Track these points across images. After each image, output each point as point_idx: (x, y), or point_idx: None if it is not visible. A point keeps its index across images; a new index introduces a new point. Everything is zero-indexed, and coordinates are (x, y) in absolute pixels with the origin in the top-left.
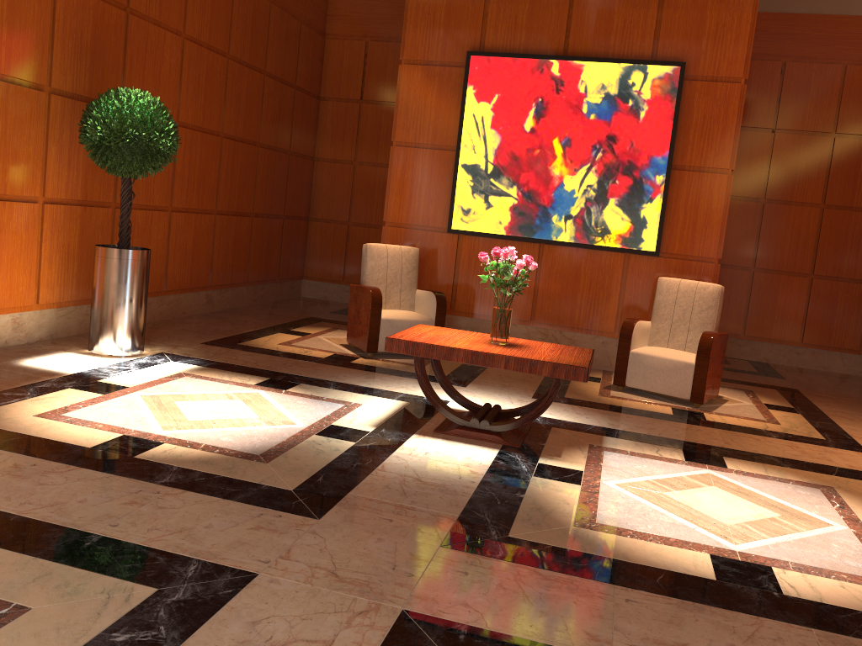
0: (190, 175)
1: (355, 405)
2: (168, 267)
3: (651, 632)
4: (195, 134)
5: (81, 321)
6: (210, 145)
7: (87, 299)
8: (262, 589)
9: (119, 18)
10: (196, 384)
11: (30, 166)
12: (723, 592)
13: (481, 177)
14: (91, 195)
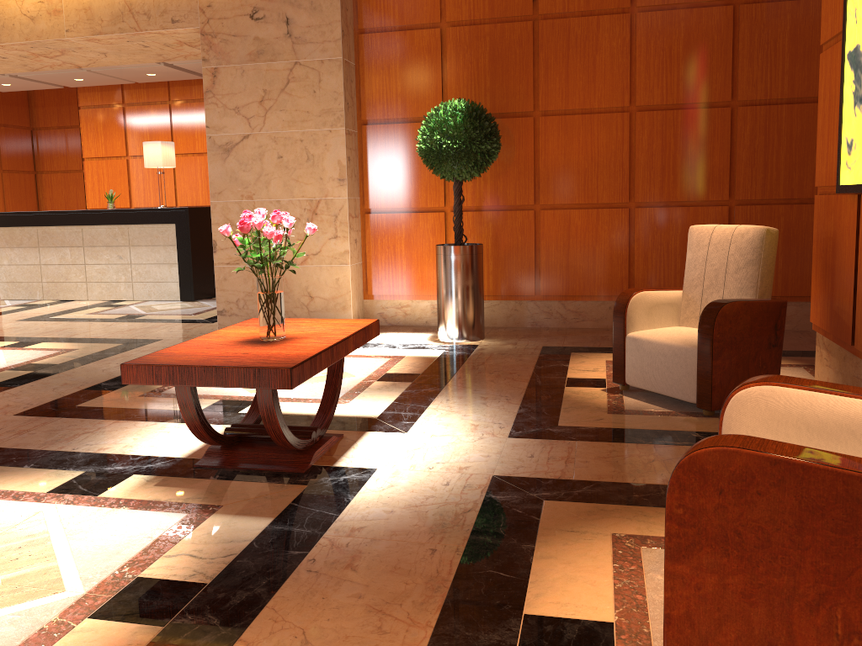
0: (666, 163)
1: (340, 402)
2: (634, 269)
3: None
4: (671, 114)
5: (508, 315)
6: (705, 122)
7: (512, 296)
8: None
9: (524, 30)
10: (363, 362)
11: (432, 183)
12: None
13: (860, 68)
14: (504, 200)
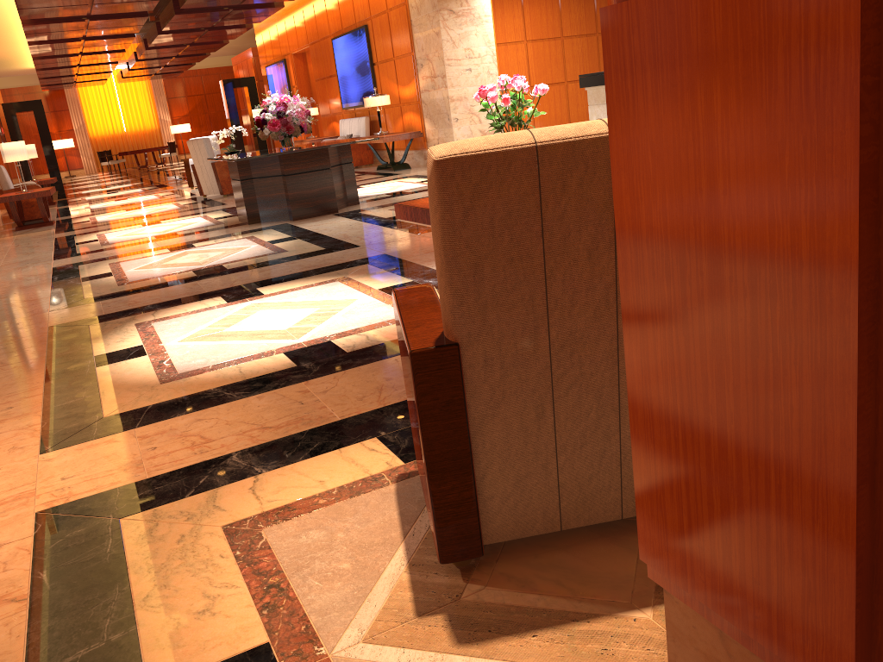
0: None
1: None
2: None
3: (274, 270)
4: None
5: None
6: None
7: None
8: (407, 235)
9: None
10: None
11: None
12: (250, 286)
13: None
14: None
